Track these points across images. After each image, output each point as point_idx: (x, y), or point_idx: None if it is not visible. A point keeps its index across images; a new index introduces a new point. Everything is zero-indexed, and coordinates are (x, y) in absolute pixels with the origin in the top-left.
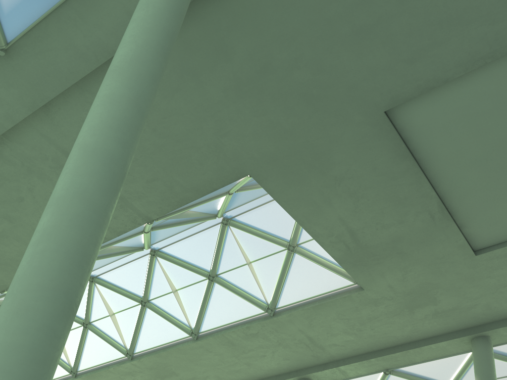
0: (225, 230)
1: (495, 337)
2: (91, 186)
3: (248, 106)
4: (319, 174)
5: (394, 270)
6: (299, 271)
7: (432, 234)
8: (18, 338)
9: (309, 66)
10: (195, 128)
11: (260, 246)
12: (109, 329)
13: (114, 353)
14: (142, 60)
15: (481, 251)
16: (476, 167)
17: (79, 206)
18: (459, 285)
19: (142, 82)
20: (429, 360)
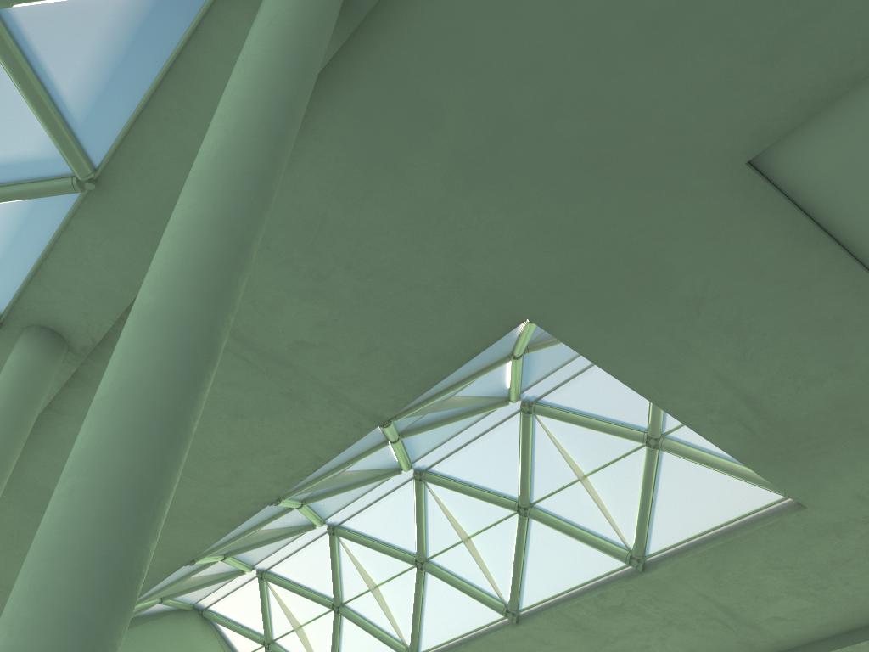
0: (530, 424)
1: None
2: (149, 374)
3: (491, 199)
4: (654, 299)
5: (857, 464)
6: (676, 484)
7: None
8: (26, 639)
9: (579, 107)
10: (414, 252)
11: (597, 444)
12: (374, 613)
13: None
14: (235, 152)
15: None
16: None
17: (129, 409)
18: None
19: (236, 190)
20: None
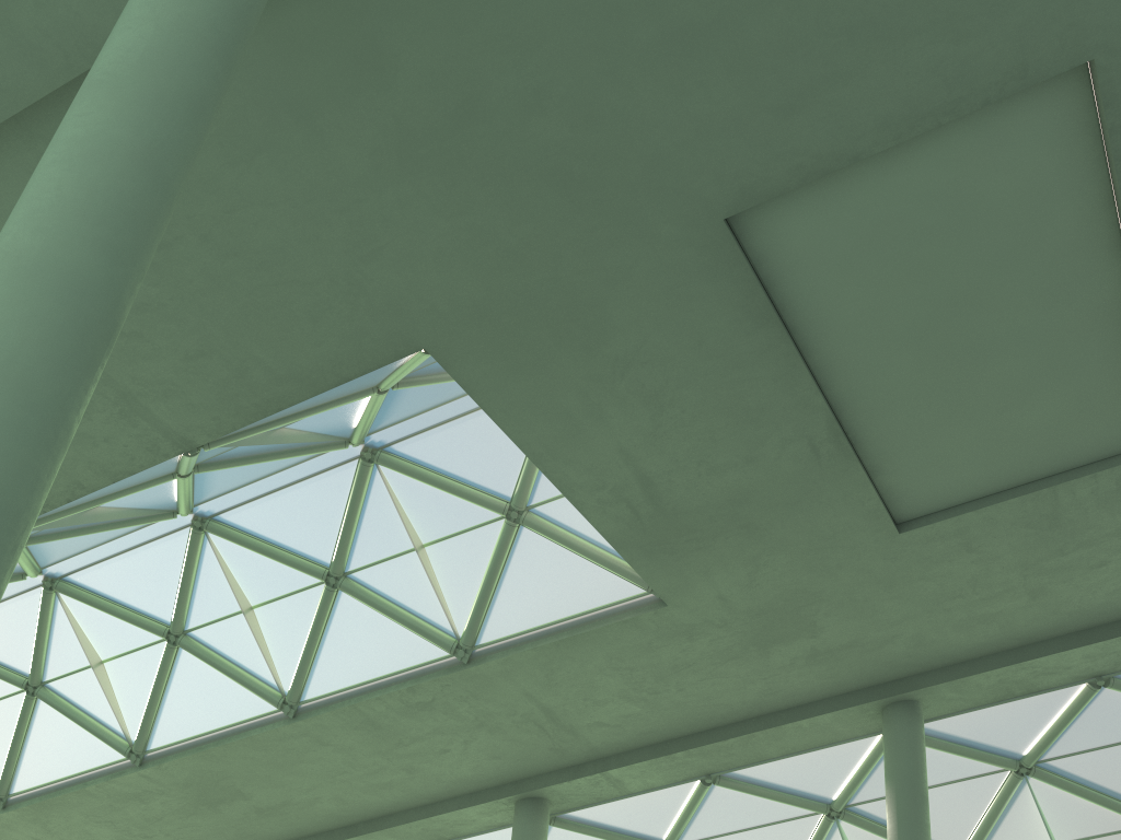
0: (368, 475)
1: (930, 703)
2: (28, 350)
3: (426, 193)
4: (580, 352)
5: (732, 563)
6: (530, 566)
7: (814, 487)
8: None
9: (566, 108)
10: (303, 238)
11: (446, 510)
12: (90, 697)
13: (100, 751)
14: (171, 62)
15: (912, 523)
16: (909, 347)
17: None
18: (864, 596)
19: (168, 115)
20: (796, 754)
